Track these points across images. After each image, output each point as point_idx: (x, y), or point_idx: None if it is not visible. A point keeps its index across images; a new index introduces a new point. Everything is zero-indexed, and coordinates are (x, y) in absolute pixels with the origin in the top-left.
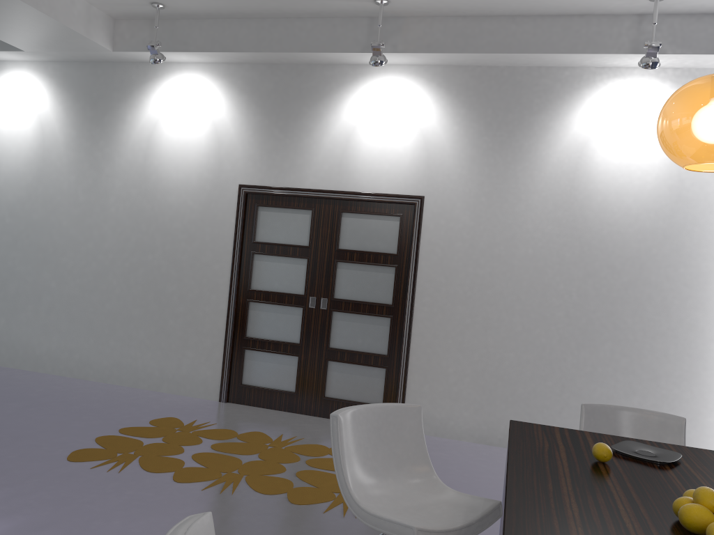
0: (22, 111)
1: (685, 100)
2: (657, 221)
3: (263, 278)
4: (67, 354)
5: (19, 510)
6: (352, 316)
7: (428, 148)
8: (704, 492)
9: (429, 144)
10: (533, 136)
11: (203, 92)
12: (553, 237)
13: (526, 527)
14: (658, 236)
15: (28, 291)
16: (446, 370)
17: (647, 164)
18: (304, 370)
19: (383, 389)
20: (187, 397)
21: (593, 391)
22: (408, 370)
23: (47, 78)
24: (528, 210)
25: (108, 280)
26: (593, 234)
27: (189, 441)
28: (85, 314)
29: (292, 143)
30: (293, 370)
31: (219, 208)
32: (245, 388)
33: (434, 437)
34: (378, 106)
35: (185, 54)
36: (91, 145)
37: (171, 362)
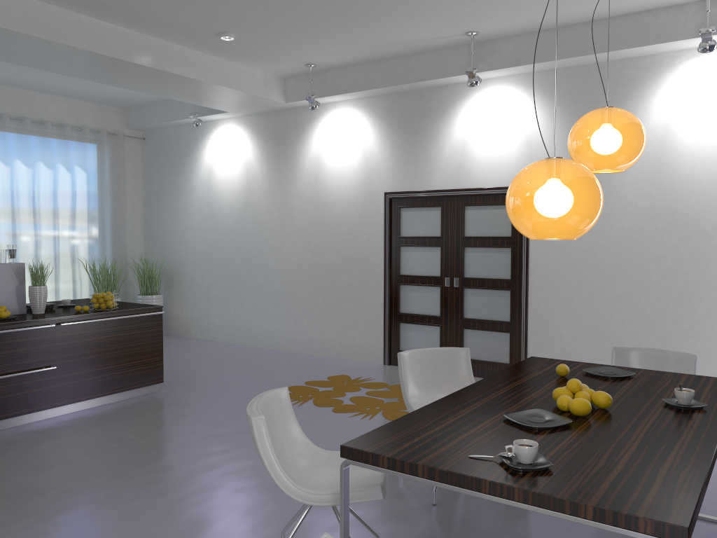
0: (232, 155)
1: (573, 131)
2: None
3: (408, 265)
4: (276, 333)
5: (235, 423)
6: (479, 291)
7: (530, 144)
8: (570, 381)
9: (530, 141)
10: None
11: (353, 122)
12: (645, 210)
13: (454, 399)
14: None
15: (247, 287)
16: (559, 332)
17: None
18: (445, 337)
19: (509, 350)
20: (360, 362)
21: (693, 345)
22: (527, 334)
23: (246, 128)
24: (621, 187)
25: (299, 275)
26: (683, 203)
27: (351, 389)
28: (285, 302)
29: (421, 154)
30: (437, 337)
31: (372, 213)
32: None
33: None
34: (486, 114)
35: (335, 96)
36: (279, 175)
37: (347, 335)
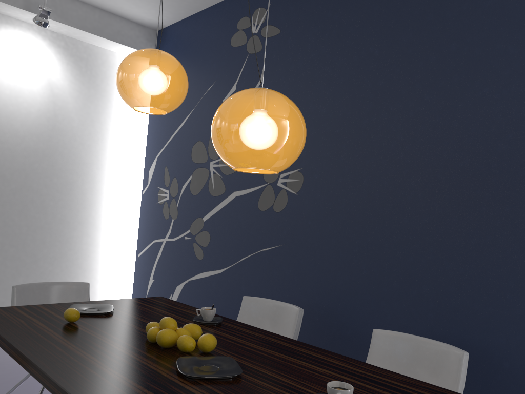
0: None
1: (143, 62)
2: (39, 143)
3: None
4: None
5: None
6: None
7: None
8: (168, 320)
9: None
10: None
11: None
12: None
13: (78, 381)
14: (39, 154)
15: None
16: None
17: (32, 98)
18: None
19: None
20: None
21: None
22: None
23: None
24: None
25: None
26: None
27: None
28: None
29: None
30: None
31: None
32: None
33: None
34: None
35: None
36: None
37: None
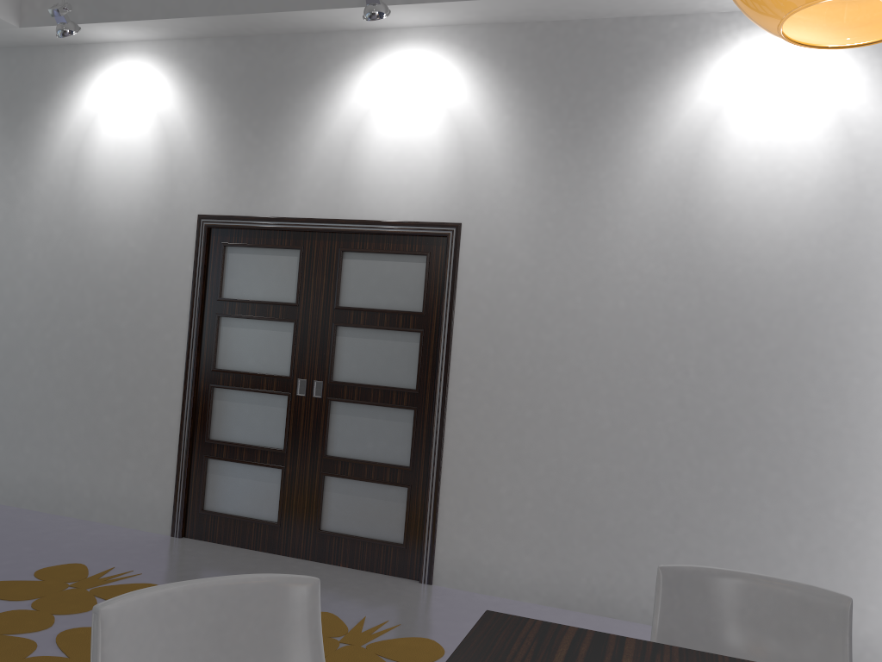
0: None
1: None
2: (823, 252)
3: (233, 353)
4: None
5: None
6: (359, 408)
7: (466, 149)
8: None
9: (467, 144)
10: (624, 125)
11: (150, 82)
12: (657, 282)
13: None
14: (824, 275)
15: None
16: (497, 490)
17: (804, 160)
18: (290, 489)
19: (405, 520)
20: (127, 529)
21: (725, 525)
22: (440, 491)
23: None
24: (619, 239)
25: (23, 358)
26: (720, 274)
27: (74, 606)
28: None
29: (271, 151)
30: (276, 489)
31: (172, 250)
32: (208, 516)
33: (479, 594)
34: (394, 90)
35: (118, 26)
36: (2, 166)
37: (106, 477)
